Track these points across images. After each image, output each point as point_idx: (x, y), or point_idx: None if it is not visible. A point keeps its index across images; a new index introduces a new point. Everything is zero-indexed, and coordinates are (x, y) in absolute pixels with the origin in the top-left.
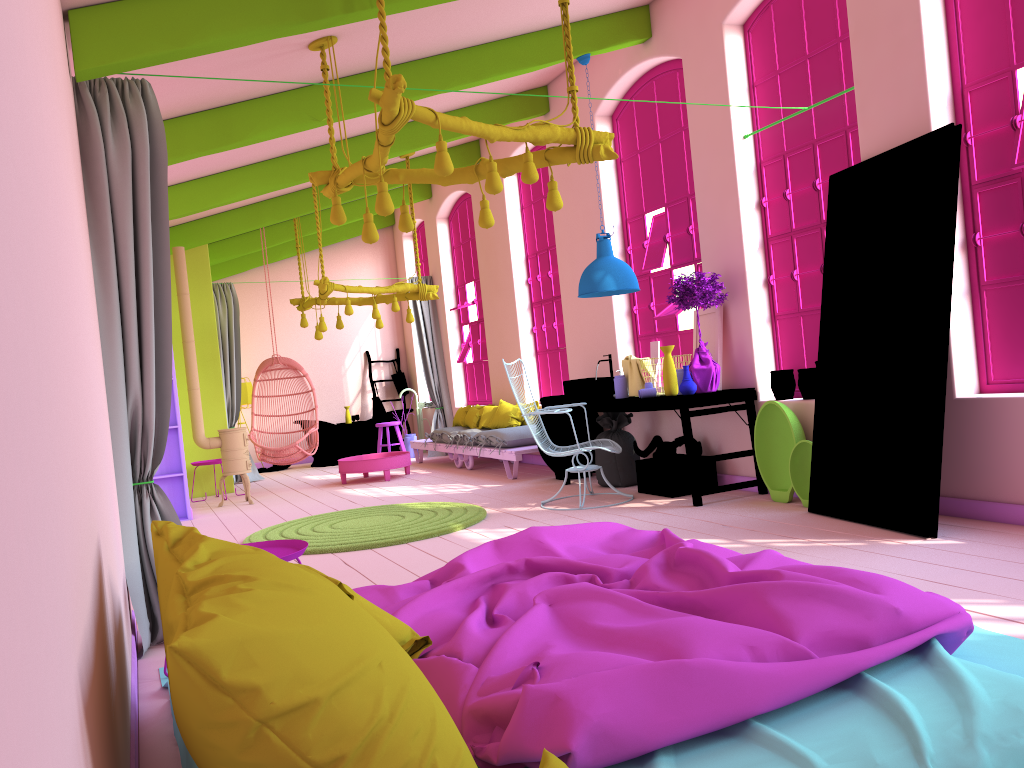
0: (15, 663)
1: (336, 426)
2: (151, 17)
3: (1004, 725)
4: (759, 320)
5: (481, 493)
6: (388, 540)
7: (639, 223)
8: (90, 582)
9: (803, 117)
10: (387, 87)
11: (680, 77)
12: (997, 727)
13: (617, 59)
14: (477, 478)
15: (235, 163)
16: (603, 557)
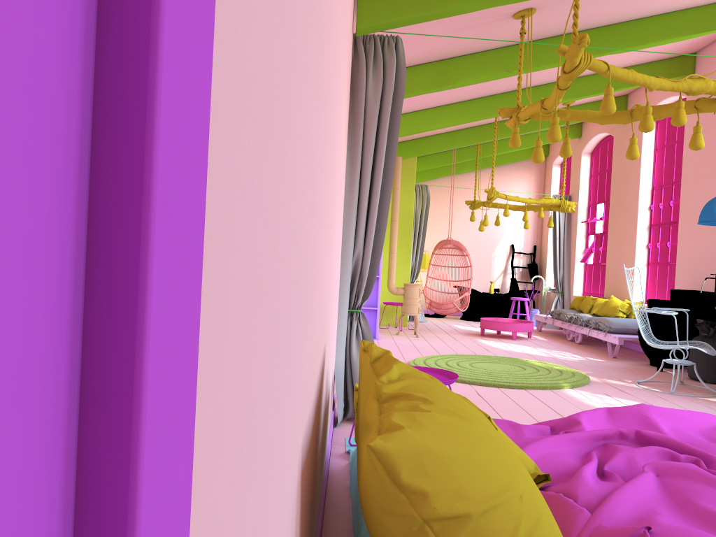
0: (262, 452)
1: (482, 294)
2: None
3: None
4: None
5: (586, 363)
6: (511, 384)
7: None
8: (317, 376)
9: None
10: (573, 43)
11: None
12: None
13: None
14: (583, 351)
15: (445, 101)
16: (707, 444)
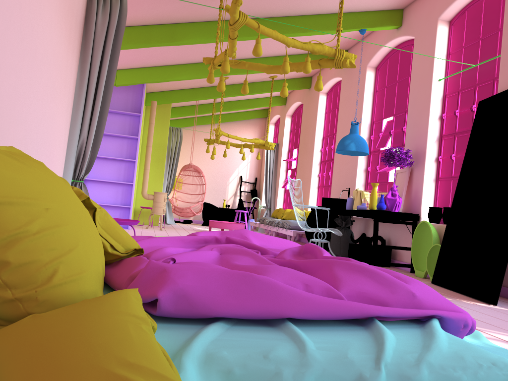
0: None
1: (217, 207)
2: None
3: (447, 362)
4: (429, 179)
5: None
6: None
7: (379, 124)
8: None
9: (472, 71)
10: (232, 2)
11: (413, 48)
12: (442, 362)
13: (383, 37)
14: None
15: (183, 61)
16: (272, 248)
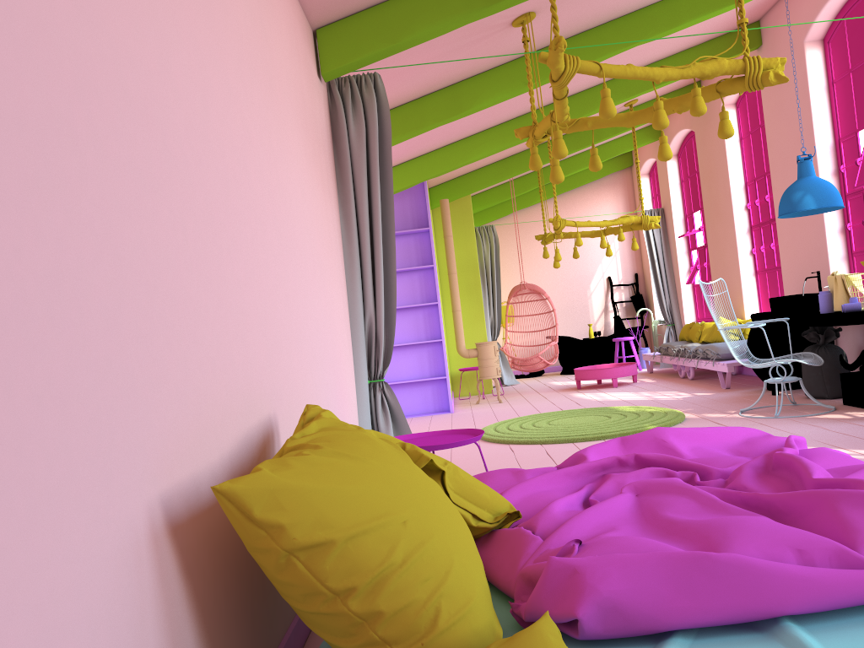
0: None
1: (580, 341)
2: (373, 24)
3: None
4: None
5: (690, 400)
6: (587, 436)
7: (852, 141)
8: (229, 443)
9: None
10: (550, 49)
11: None
12: None
13: None
14: (693, 387)
15: (477, 128)
16: (715, 458)
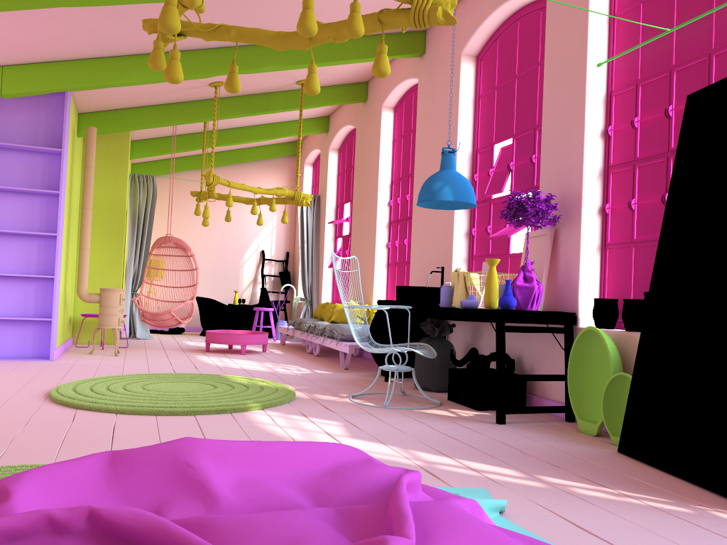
0: None
1: (223, 305)
2: None
3: None
4: (589, 246)
5: (308, 377)
6: (176, 409)
7: (488, 153)
8: None
9: (663, 43)
10: None
11: (543, 16)
12: None
13: None
14: (316, 364)
15: (131, 48)
16: (262, 521)
